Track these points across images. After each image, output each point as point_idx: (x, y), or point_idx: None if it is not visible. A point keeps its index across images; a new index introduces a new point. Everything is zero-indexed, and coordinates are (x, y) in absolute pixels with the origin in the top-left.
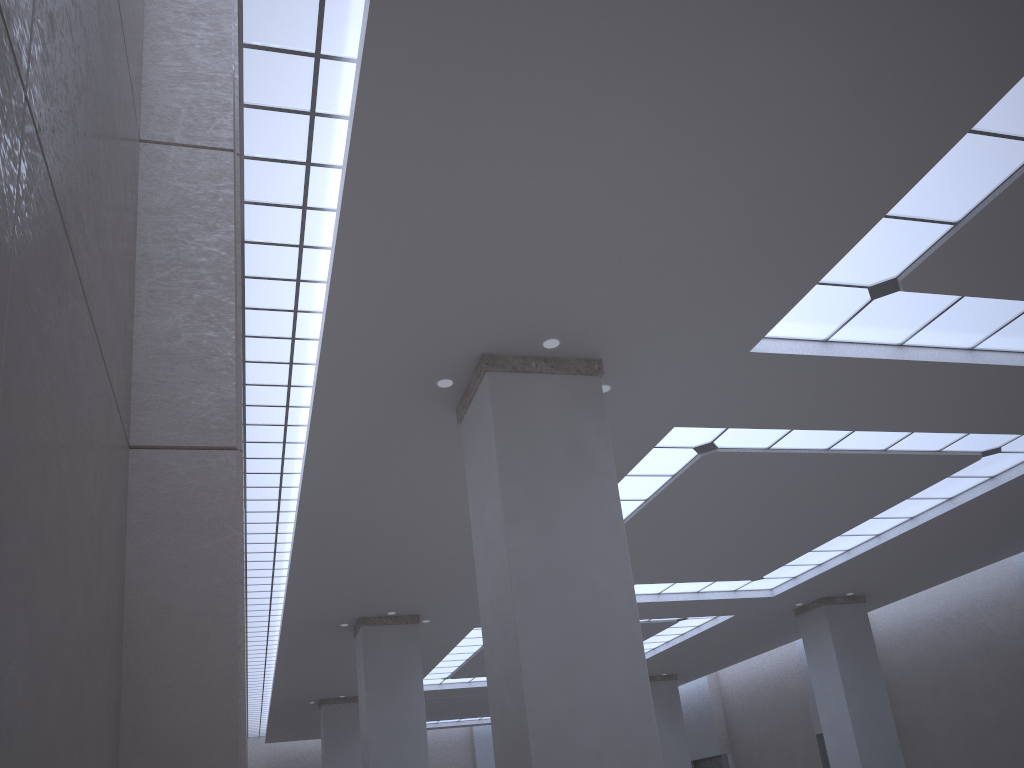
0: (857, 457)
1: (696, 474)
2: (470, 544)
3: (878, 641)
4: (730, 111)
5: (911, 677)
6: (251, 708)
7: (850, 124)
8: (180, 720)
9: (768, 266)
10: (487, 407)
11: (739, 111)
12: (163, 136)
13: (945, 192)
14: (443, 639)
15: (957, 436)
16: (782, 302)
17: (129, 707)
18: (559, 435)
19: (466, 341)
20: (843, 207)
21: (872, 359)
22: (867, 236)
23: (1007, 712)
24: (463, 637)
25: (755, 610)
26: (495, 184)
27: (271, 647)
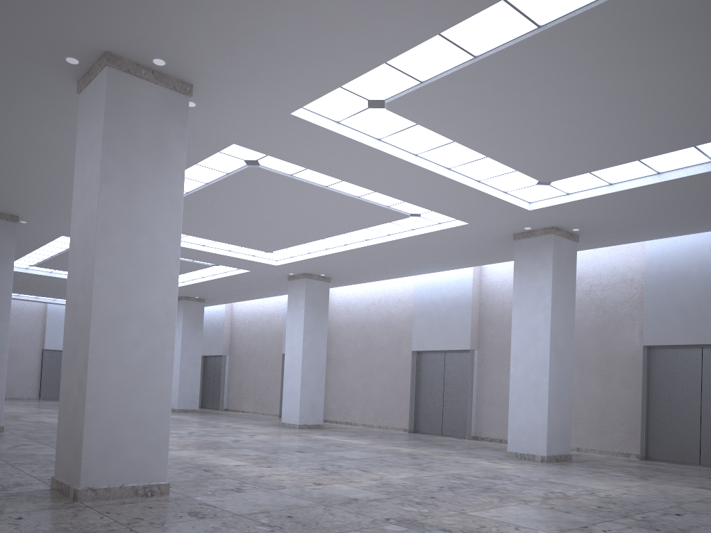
0: (342, 196)
1: (243, 177)
2: (70, 178)
3: (332, 306)
4: None
5: (344, 331)
6: None
7: (374, 4)
8: None
9: (311, 67)
10: (102, 92)
11: None
12: None
13: (419, 62)
14: (35, 238)
15: (399, 201)
16: (316, 91)
17: None
18: (151, 130)
19: (95, 38)
20: (361, 50)
21: (361, 143)
22: (373, 70)
23: (386, 361)
24: (52, 240)
25: (264, 271)
26: None
27: None
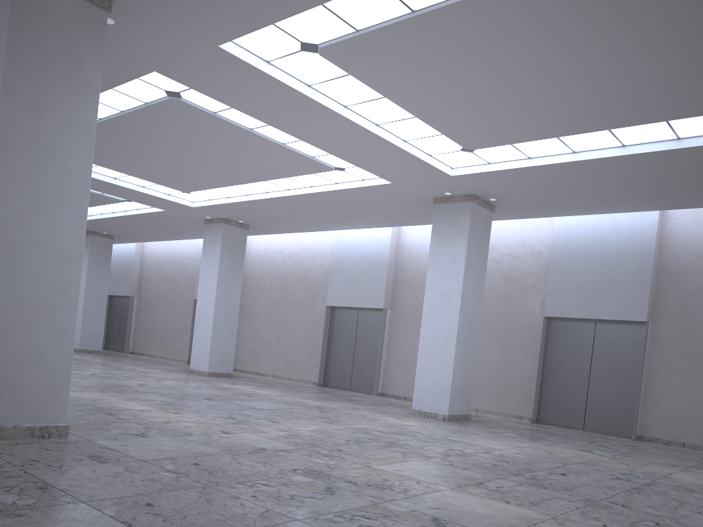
0: (267, 141)
1: (162, 109)
2: None
3: (249, 255)
4: None
5: (259, 281)
6: None
7: None
8: None
9: None
10: None
11: None
12: None
13: (357, 9)
14: None
15: (325, 153)
16: (247, 25)
17: None
18: (64, 44)
19: None
20: None
21: (290, 87)
22: (309, 11)
23: (300, 314)
24: None
25: (179, 212)
26: None
27: None
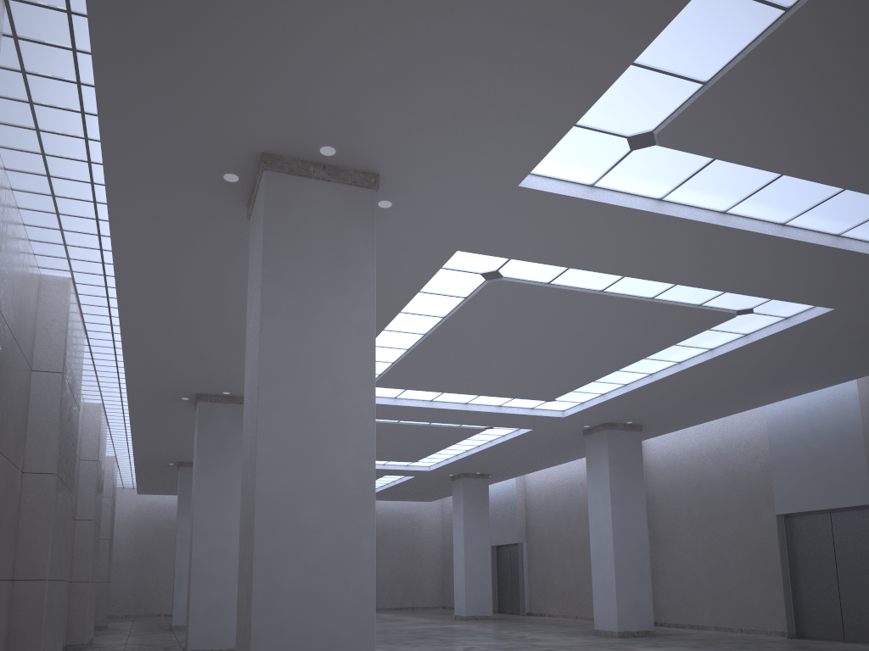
0: (628, 301)
1: (485, 299)
2: None
3: (652, 465)
4: None
5: (672, 497)
6: (121, 463)
7: None
8: None
9: (526, 100)
10: (262, 205)
11: None
12: None
13: (694, 48)
14: None
15: (715, 293)
16: (543, 140)
17: None
18: (326, 240)
19: (243, 137)
20: (592, 47)
21: (632, 209)
22: (623, 84)
23: (739, 533)
24: None
25: (550, 427)
26: None
27: (127, 412)
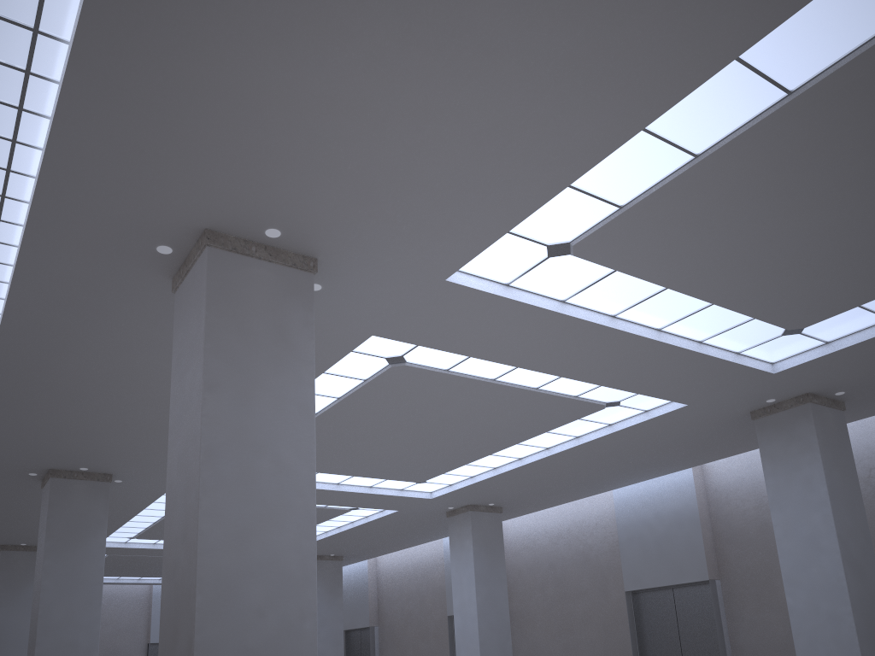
0: (515, 390)
1: (385, 382)
2: None
3: (506, 545)
4: (463, 51)
5: (526, 576)
6: None
7: (558, 94)
8: None
9: (472, 206)
10: (203, 279)
11: (471, 53)
12: None
13: (618, 178)
14: (133, 500)
15: (591, 387)
16: (479, 241)
17: None
18: (268, 318)
19: (191, 212)
20: (540, 168)
21: (540, 308)
22: (554, 200)
23: (591, 610)
24: (153, 501)
25: (415, 508)
26: (239, 58)
27: None
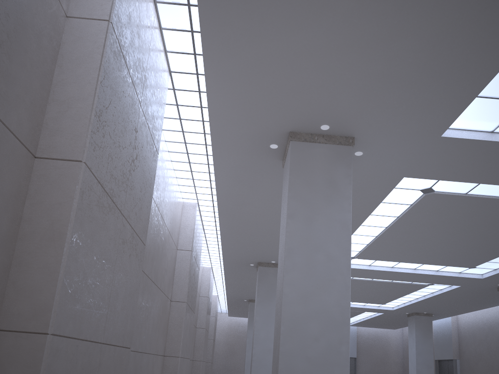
0: None
1: (424, 205)
2: None
3: None
4: None
5: None
6: (220, 299)
7: None
8: (33, 278)
9: (443, 86)
10: (289, 159)
11: None
12: (77, 14)
13: None
14: None
15: None
16: (456, 107)
17: (13, 270)
18: (323, 175)
19: (280, 124)
20: (485, 49)
21: None
22: None
23: None
24: None
25: (473, 285)
26: (276, 39)
27: (223, 271)
